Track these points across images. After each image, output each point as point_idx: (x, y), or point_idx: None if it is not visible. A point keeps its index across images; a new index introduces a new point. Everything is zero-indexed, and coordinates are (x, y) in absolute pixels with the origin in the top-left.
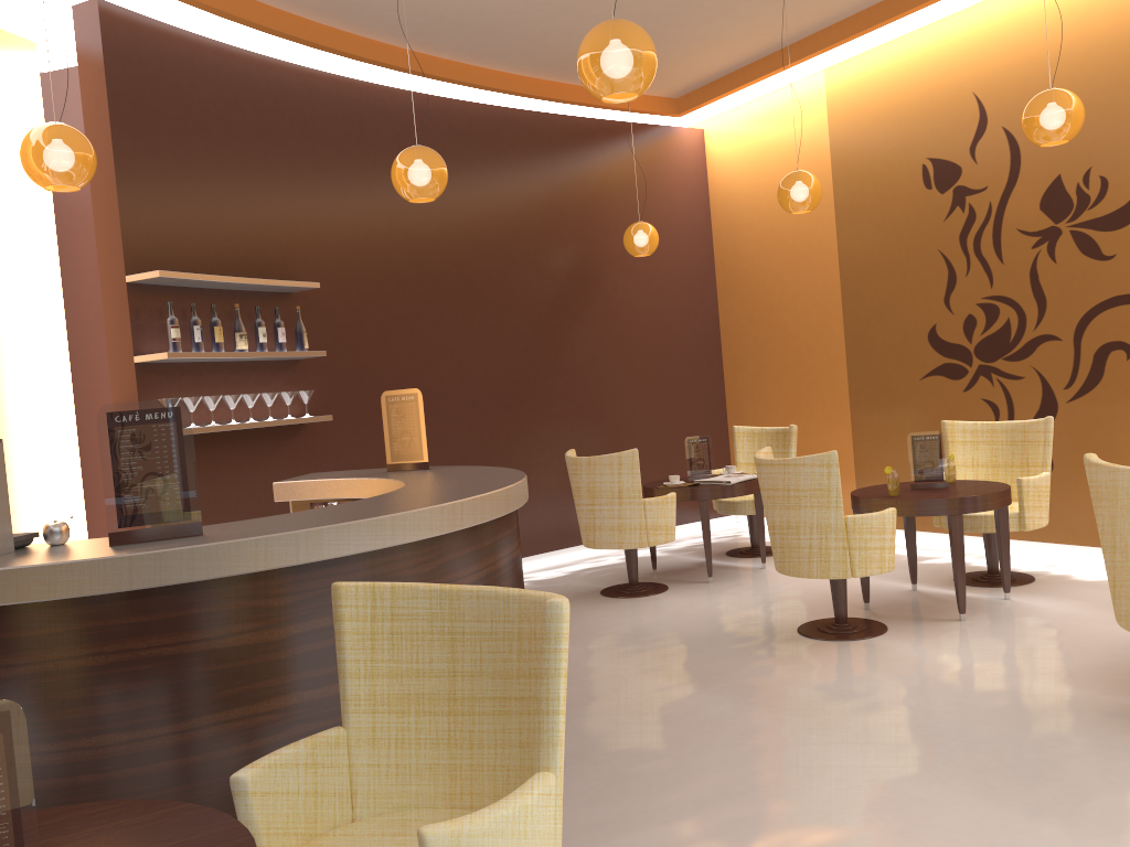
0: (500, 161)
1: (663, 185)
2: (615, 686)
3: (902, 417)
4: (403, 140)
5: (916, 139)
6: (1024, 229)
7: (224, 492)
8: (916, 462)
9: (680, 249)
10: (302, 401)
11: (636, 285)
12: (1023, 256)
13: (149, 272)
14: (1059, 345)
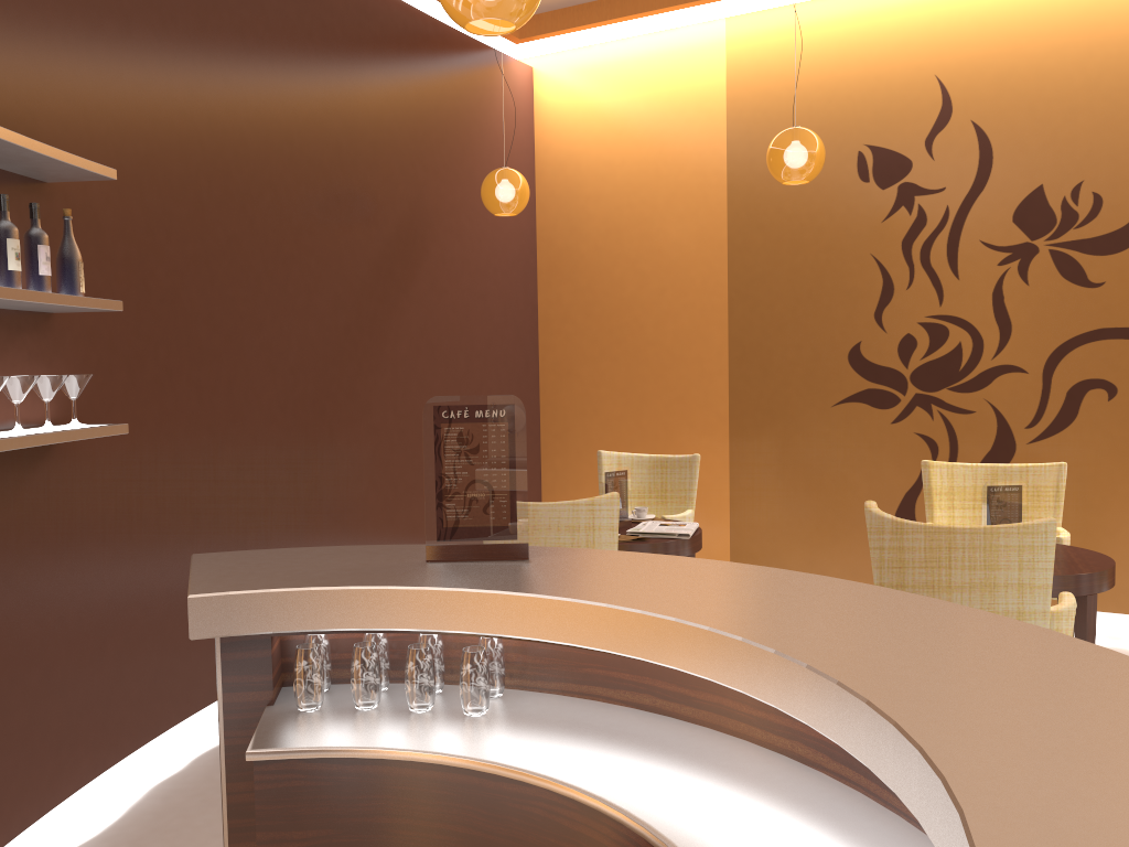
0: (327, 41)
1: (494, 129)
2: None
3: (803, 448)
4: None
5: (852, 120)
6: (990, 243)
7: None
8: (990, 520)
9: (506, 216)
10: (67, 395)
11: (463, 254)
12: (986, 273)
13: None
14: (1024, 378)
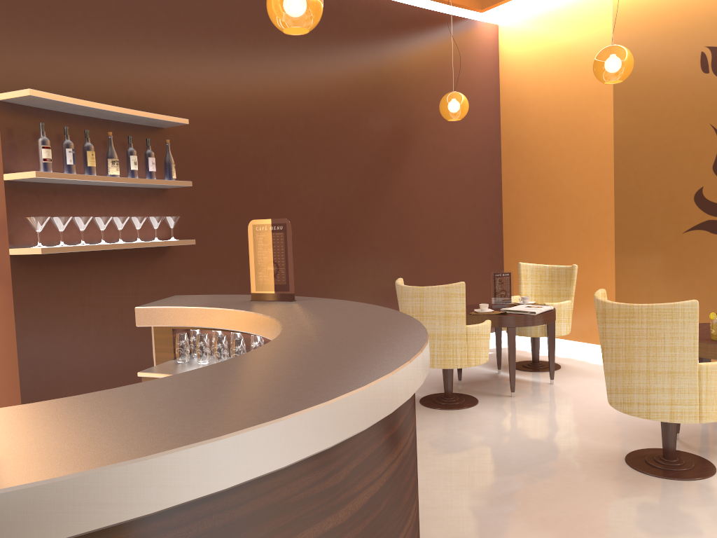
0: (342, 33)
1: (466, 67)
2: (477, 531)
3: (663, 262)
4: (264, 5)
5: (697, 30)
6: None
7: (92, 307)
8: None
9: (476, 119)
10: (169, 226)
11: (442, 145)
12: None
13: (20, 91)
14: None
